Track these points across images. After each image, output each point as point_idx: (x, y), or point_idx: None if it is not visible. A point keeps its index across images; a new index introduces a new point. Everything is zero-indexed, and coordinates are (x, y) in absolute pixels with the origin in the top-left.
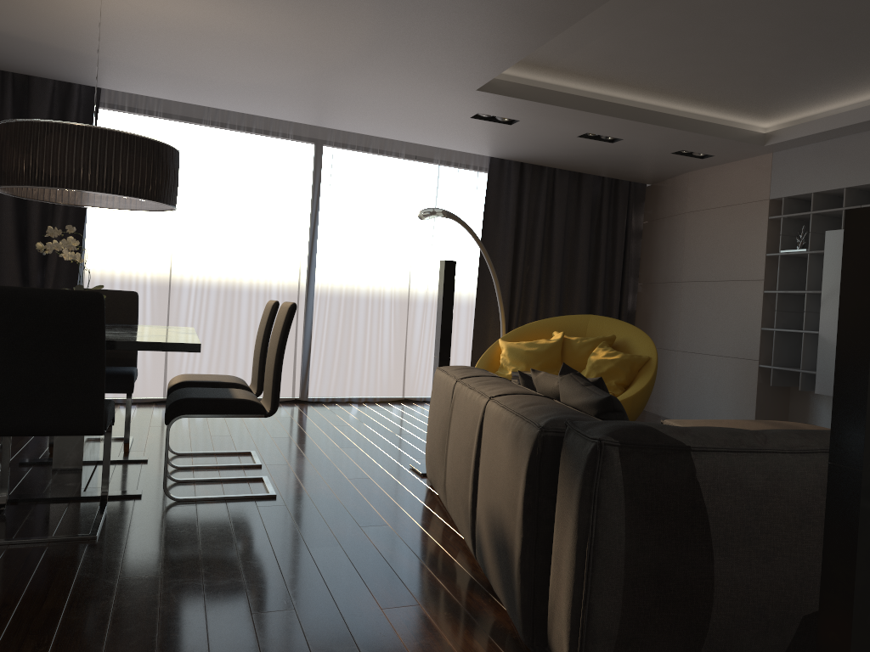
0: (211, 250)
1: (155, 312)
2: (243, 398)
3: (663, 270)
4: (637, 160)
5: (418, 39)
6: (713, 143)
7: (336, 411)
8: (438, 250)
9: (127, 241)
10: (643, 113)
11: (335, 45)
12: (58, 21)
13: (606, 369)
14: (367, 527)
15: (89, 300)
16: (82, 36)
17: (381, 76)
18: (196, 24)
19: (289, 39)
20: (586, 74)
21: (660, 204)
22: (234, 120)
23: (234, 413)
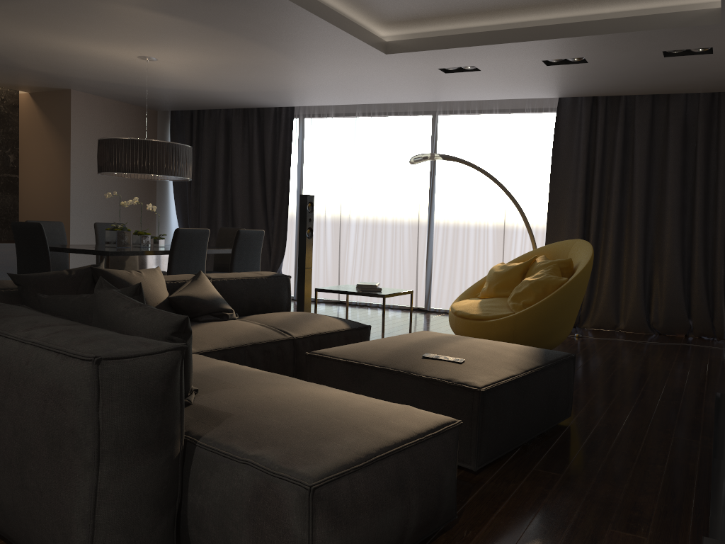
0: (364, 201)
1: (333, 244)
2: None
3: None
4: (663, 71)
5: (271, 36)
6: (662, 36)
7: (420, 317)
8: (530, 187)
9: (318, 199)
10: (546, 30)
11: (264, 53)
12: (187, 79)
13: (522, 290)
14: None
15: (36, 227)
16: (210, 83)
17: (329, 63)
18: (208, 63)
19: (245, 57)
20: (455, 13)
21: None
22: (374, 109)
23: None
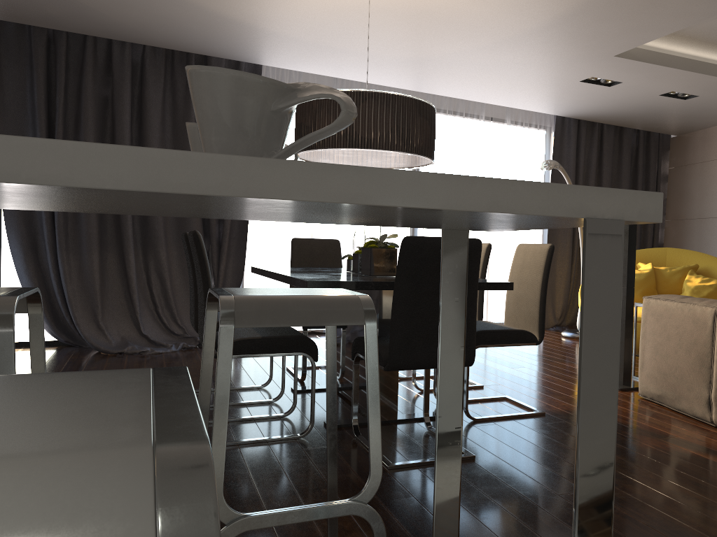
0: None
1: None
2: (519, 329)
3: (696, 208)
4: (689, 115)
5: (612, 10)
6: None
7: None
8: None
9: None
10: None
11: (528, 19)
12: (292, 6)
13: (706, 294)
14: (665, 439)
15: (473, 247)
16: (300, 19)
17: (538, 46)
18: (419, 4)
19: (491, 15)
20: (705, 39)
21: (690, 152)
22: None
23: (514, 342)
